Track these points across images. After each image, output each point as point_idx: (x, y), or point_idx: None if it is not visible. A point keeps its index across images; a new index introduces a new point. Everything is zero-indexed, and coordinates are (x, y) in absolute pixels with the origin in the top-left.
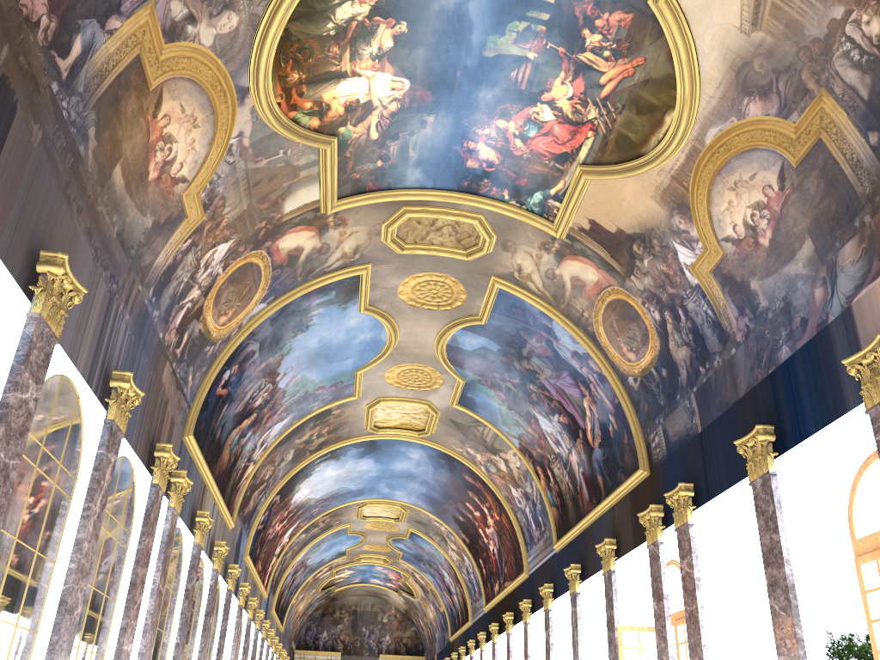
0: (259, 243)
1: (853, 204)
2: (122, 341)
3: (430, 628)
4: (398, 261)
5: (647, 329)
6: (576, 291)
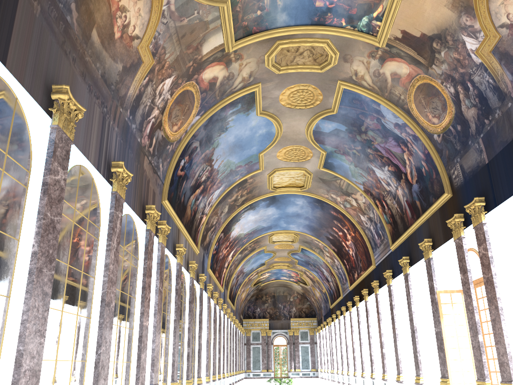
0: (190, 77)
1: None
2: (115, 144)
3: (318, 302)
4: (277, 79)
5: (445, 100)
6: (394, 82)
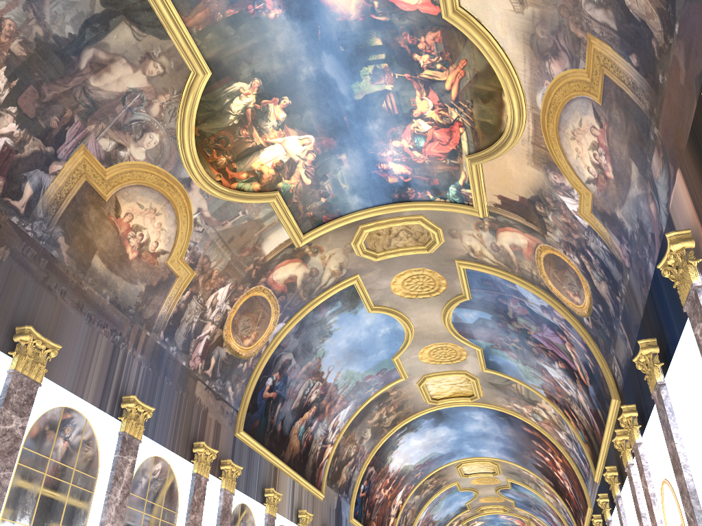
0: (254, 281)
1: (644, 121)
2: (137, 374)
3: None
4: (379, 267)
5: (576, 273)
6: (518, 256)
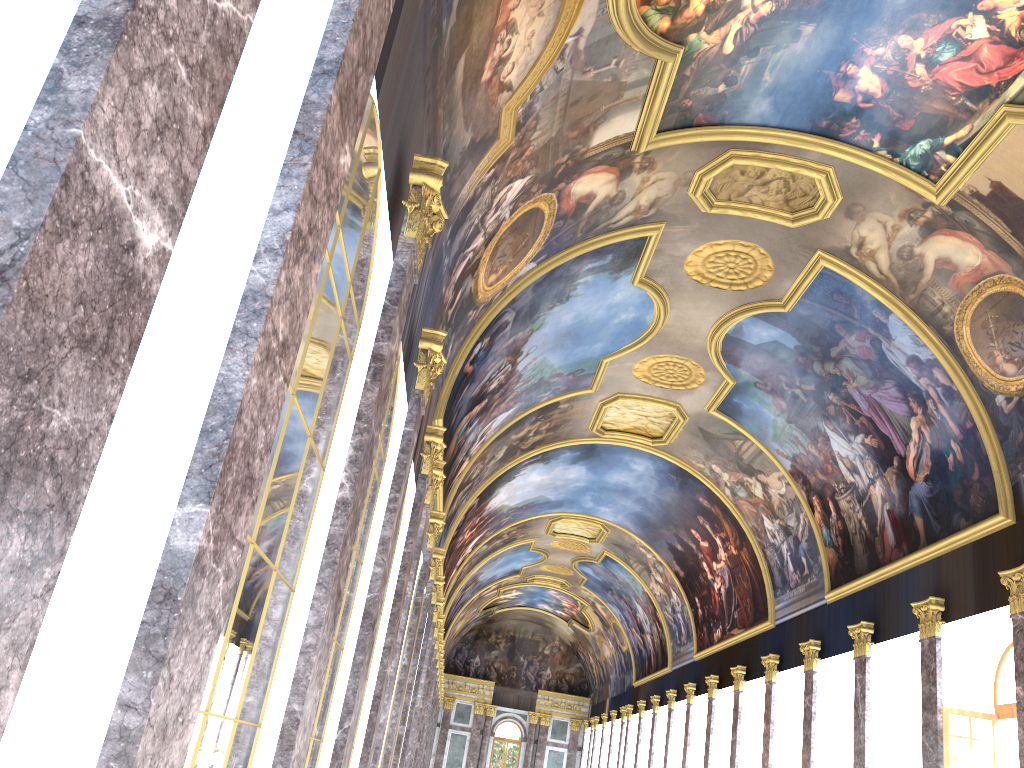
0: (552, 184)
1: None
2: (423, 292)
3: (604, 667)
4: (698, 223)
5: None
6: (939, 278)
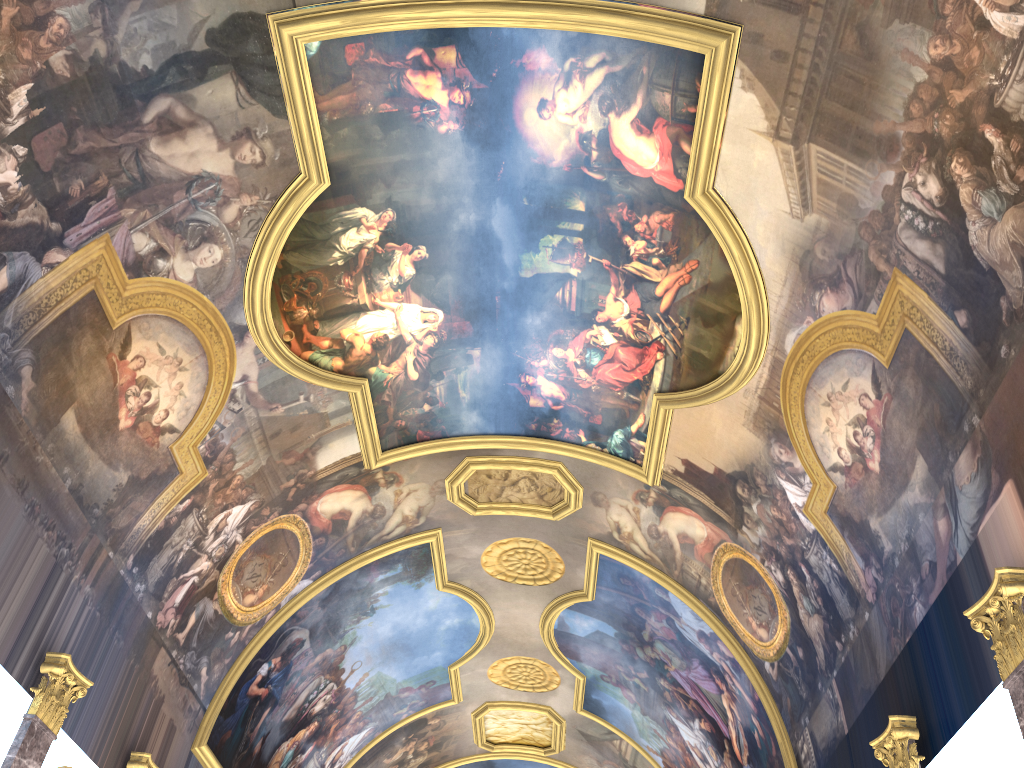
0: (289, 505)
1: (958, 403)
2: (76, 618)
3: None
4: (474, 525)
5: (773, 595)
6: (687, 552)
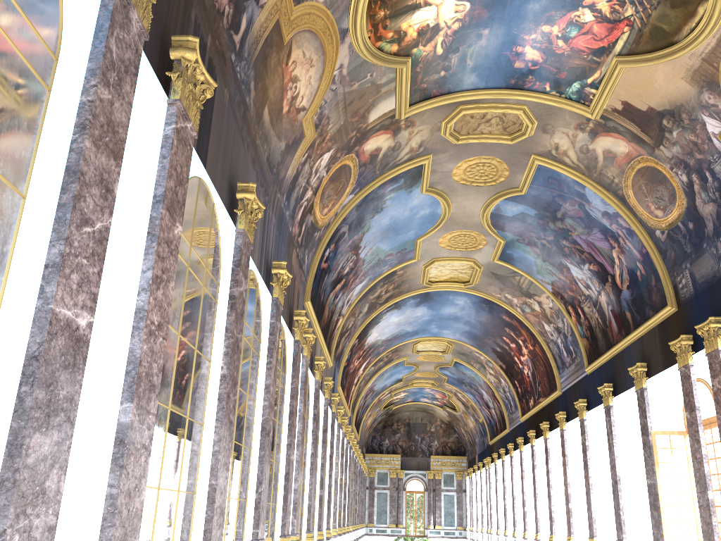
0: (350, 149)
1: None
2: (272, 238)
3: (471, 435)
4: (453, 150)
5: (674, 190)
6: (607, 162)
